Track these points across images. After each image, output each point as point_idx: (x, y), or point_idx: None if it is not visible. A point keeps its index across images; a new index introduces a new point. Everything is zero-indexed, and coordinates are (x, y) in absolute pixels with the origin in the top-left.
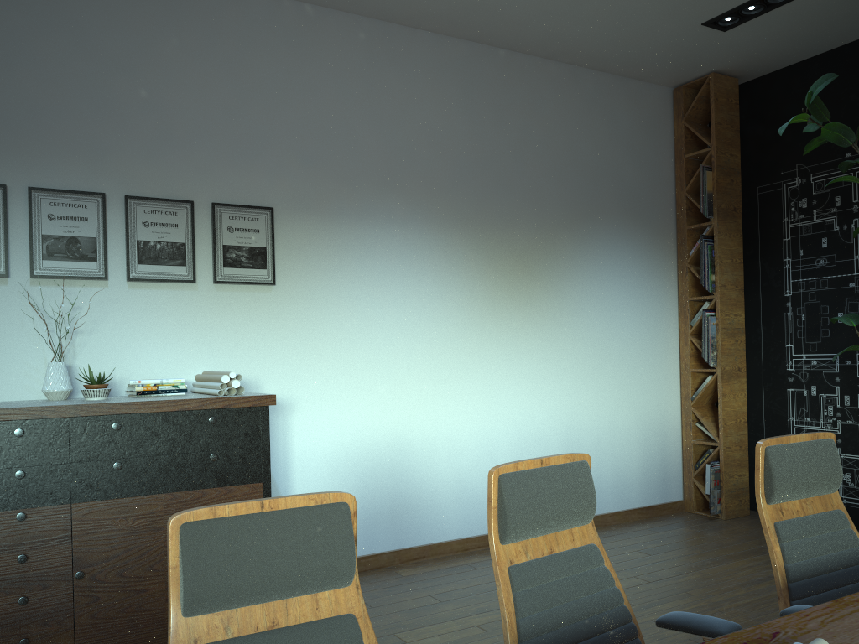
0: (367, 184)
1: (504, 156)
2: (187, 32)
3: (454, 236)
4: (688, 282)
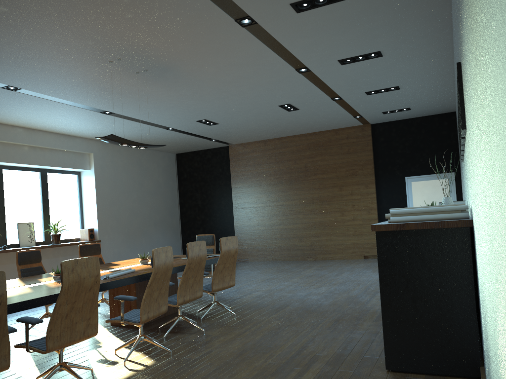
0: None
1: None
2: None
3: None
4: None
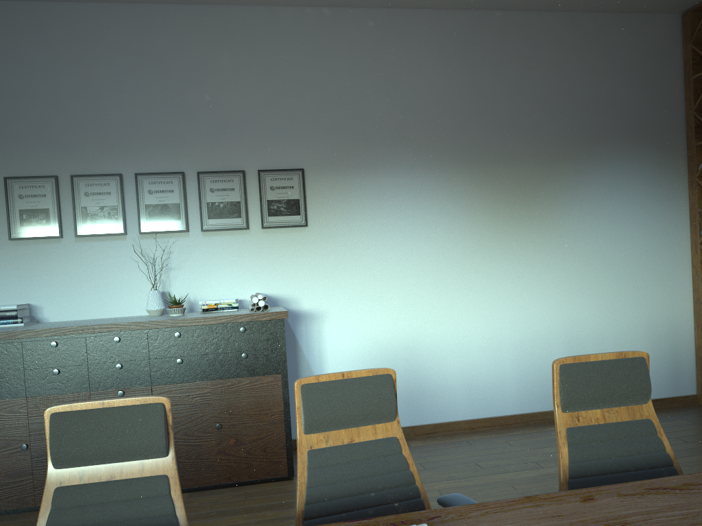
0: (379, 141)
1: (502, 102)
2: (235, 47)
3: (456, 175)
4: (697, 195)
